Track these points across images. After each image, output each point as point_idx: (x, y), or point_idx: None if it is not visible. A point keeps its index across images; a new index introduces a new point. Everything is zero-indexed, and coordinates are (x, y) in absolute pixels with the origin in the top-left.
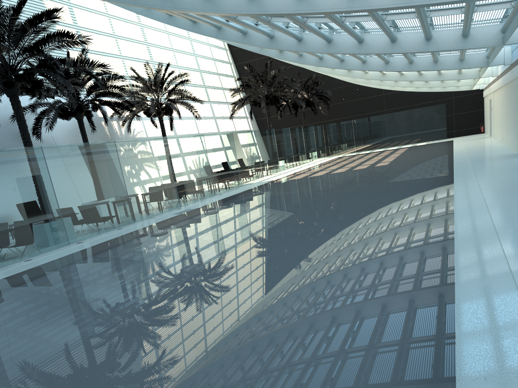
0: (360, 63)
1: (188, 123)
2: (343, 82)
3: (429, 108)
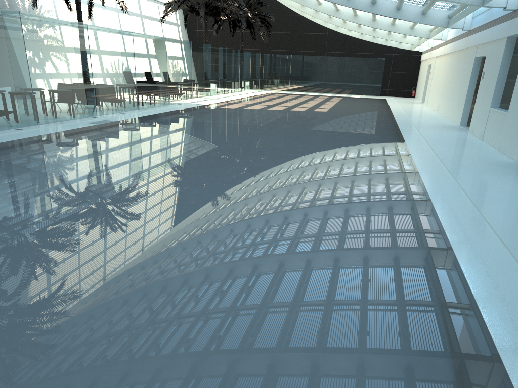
0: None
1: (109, 15)
2: (288, 10)
3: (369, 60)
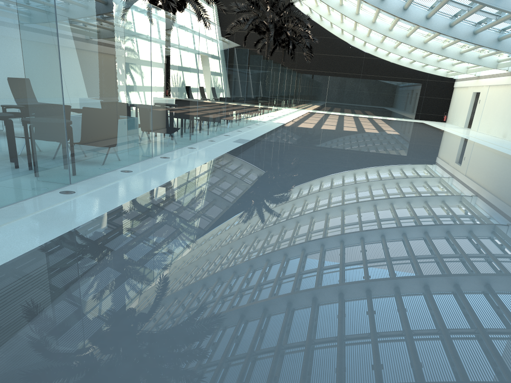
0: (424, 18)
1: None
2: (327, 33)
3: (406, 85)
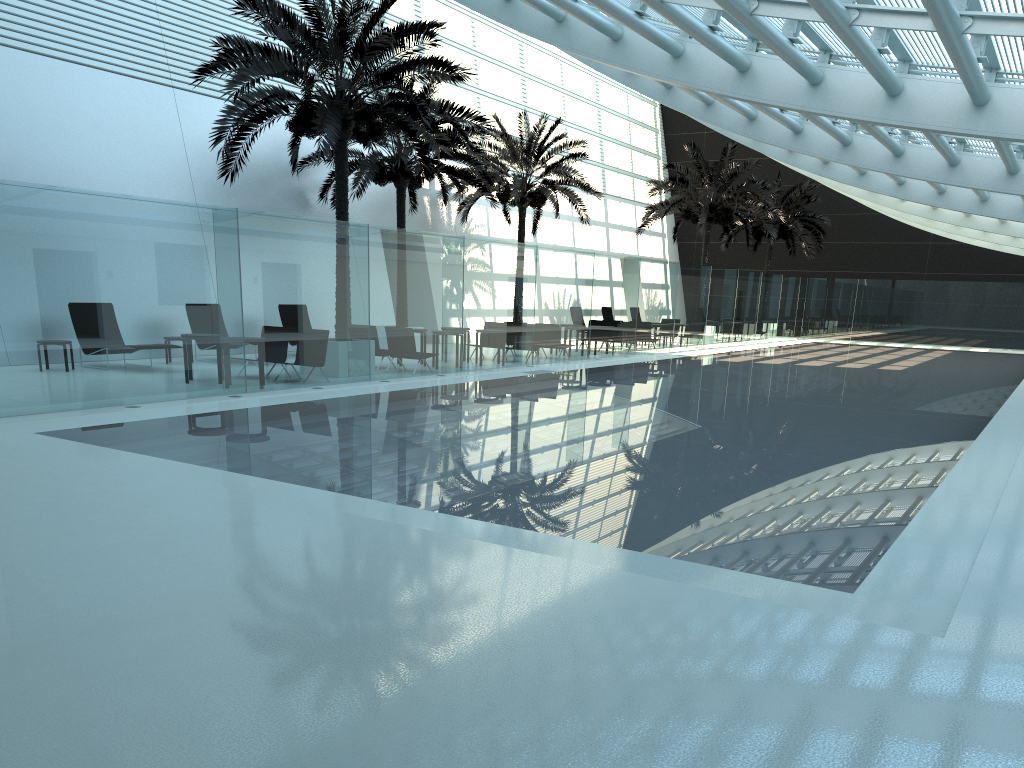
0: (894, 184)
1: (560, 226)
2: (858, 206)
3: (1011, 287)
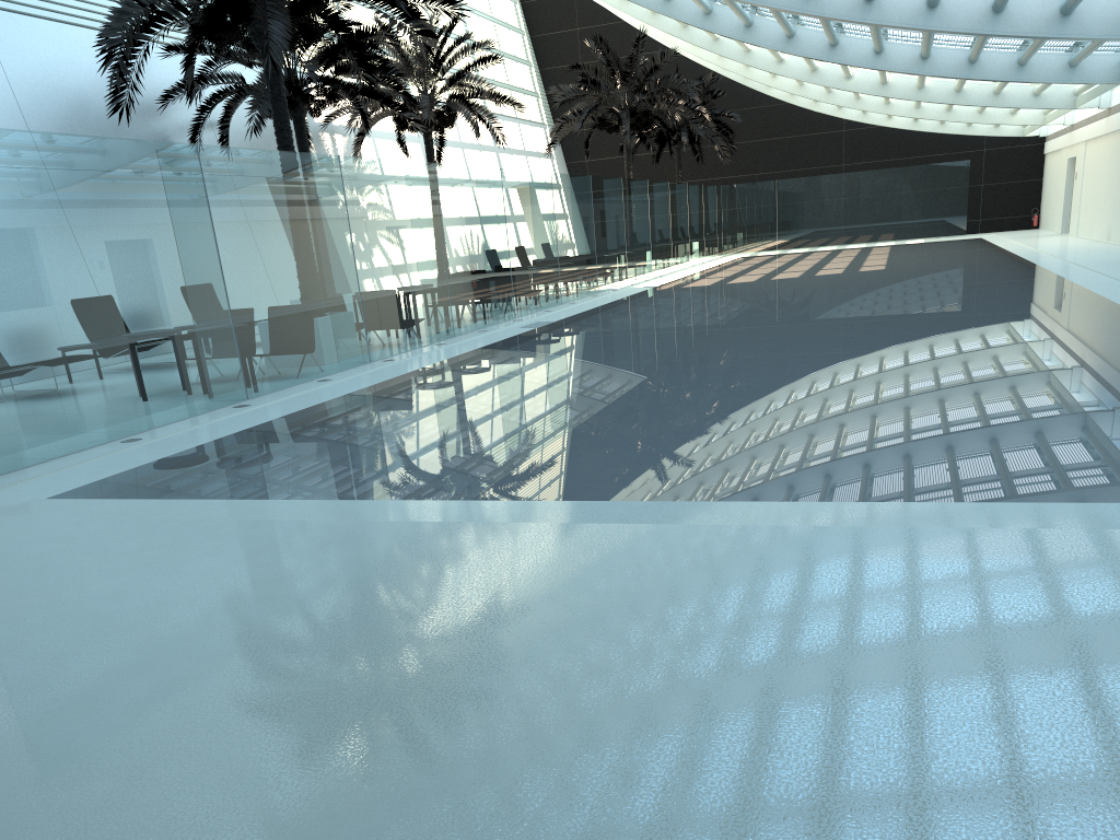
0: (871, 53)
1: (451, 155)
2: (762, 97)
3: (937, 168)
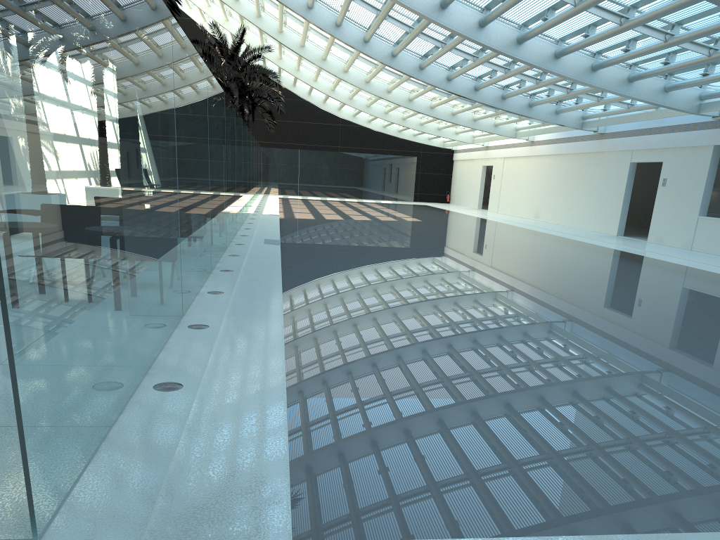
0: (445, 79)
1: None
2: (288, 93)
3: (398, 159)
